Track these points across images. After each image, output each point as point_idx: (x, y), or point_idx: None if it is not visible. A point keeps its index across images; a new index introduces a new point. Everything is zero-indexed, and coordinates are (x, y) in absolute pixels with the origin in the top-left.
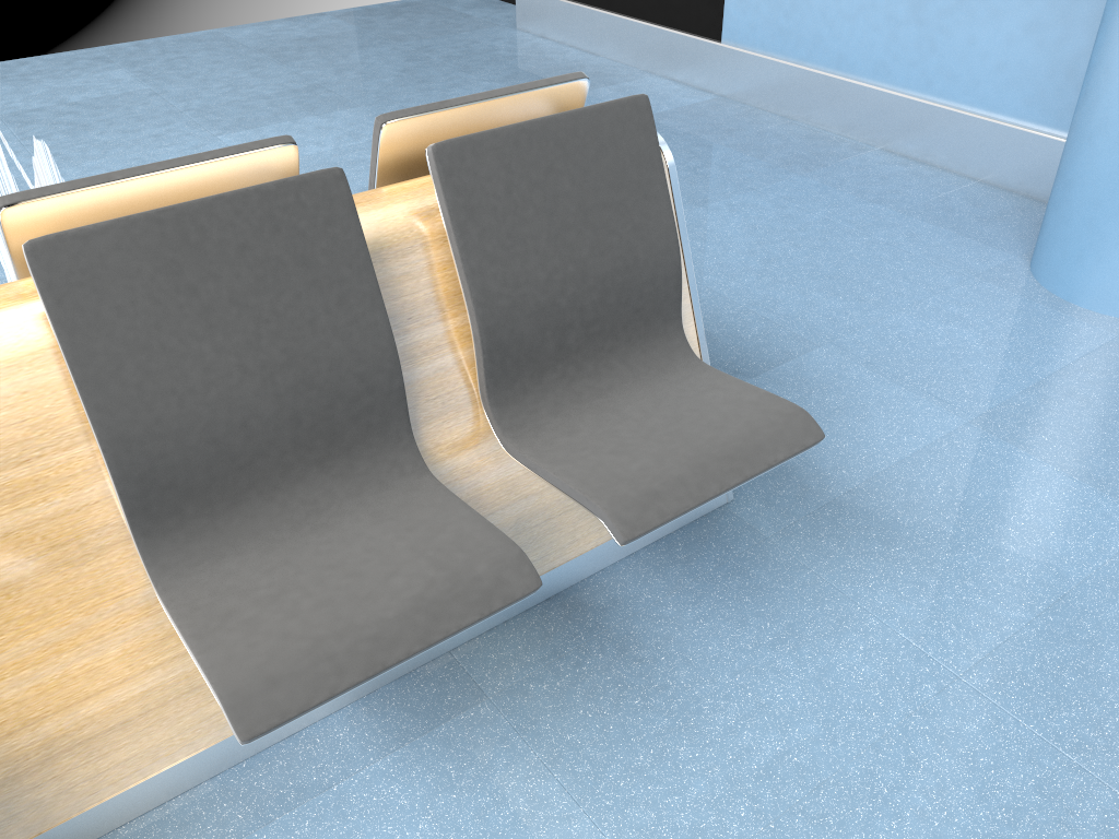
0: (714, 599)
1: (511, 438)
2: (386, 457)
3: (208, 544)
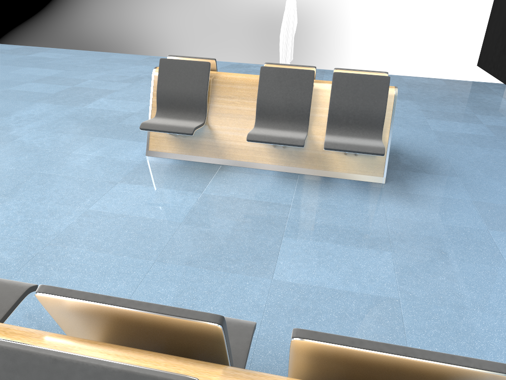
0: (355, 190)
1: (326, 134)
2: (301, 126)
3: (265, 125)
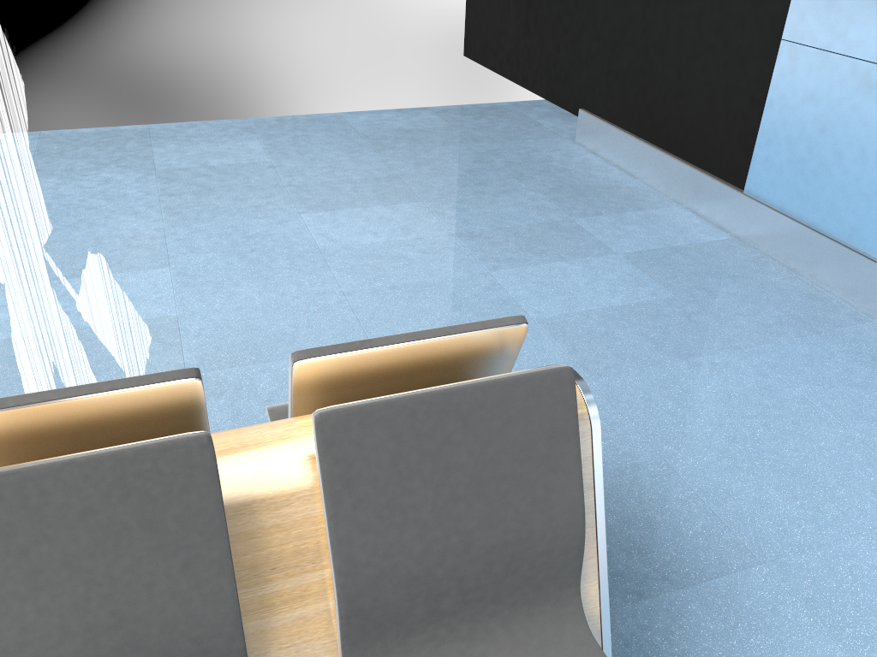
0: None
1: None
2: None
3: None
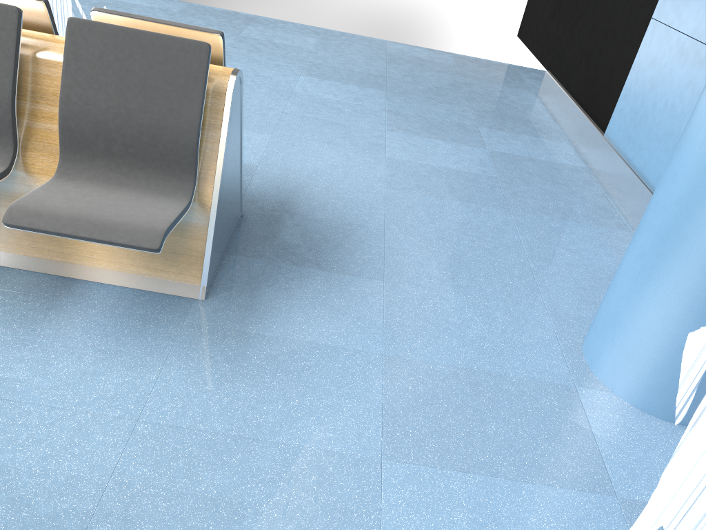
0: (115, 321)
1: (56, 176)
2: None
3: None
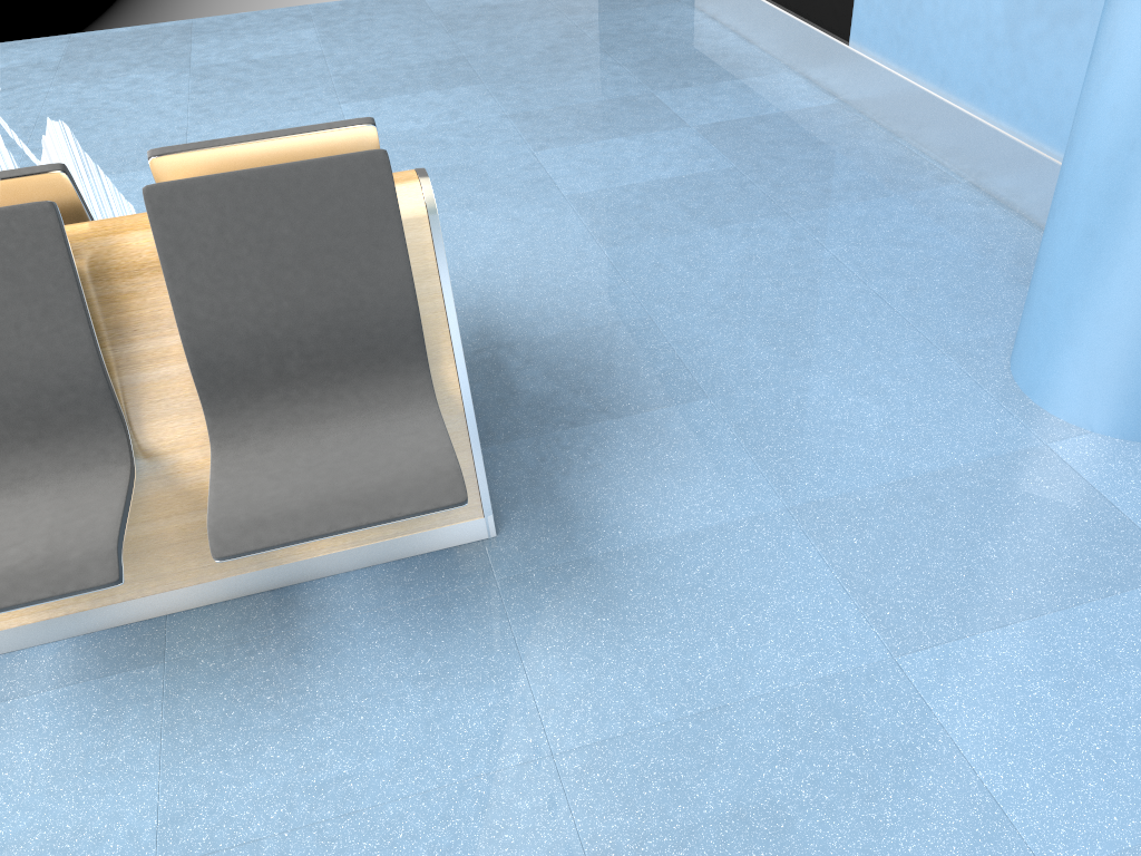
0: (403, 625)
1: (215, 446)
2: (96, 444)
3: None
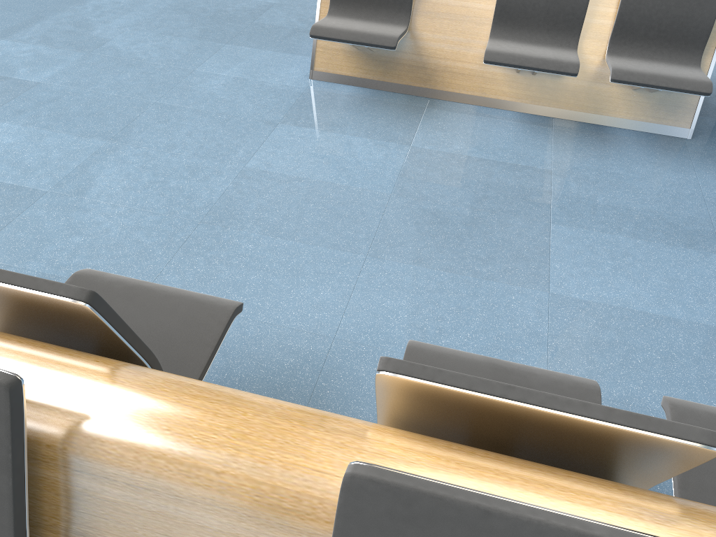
0: (646, 148)
1: (609, 54)
2: (567, 39)
3: (507, 35)
